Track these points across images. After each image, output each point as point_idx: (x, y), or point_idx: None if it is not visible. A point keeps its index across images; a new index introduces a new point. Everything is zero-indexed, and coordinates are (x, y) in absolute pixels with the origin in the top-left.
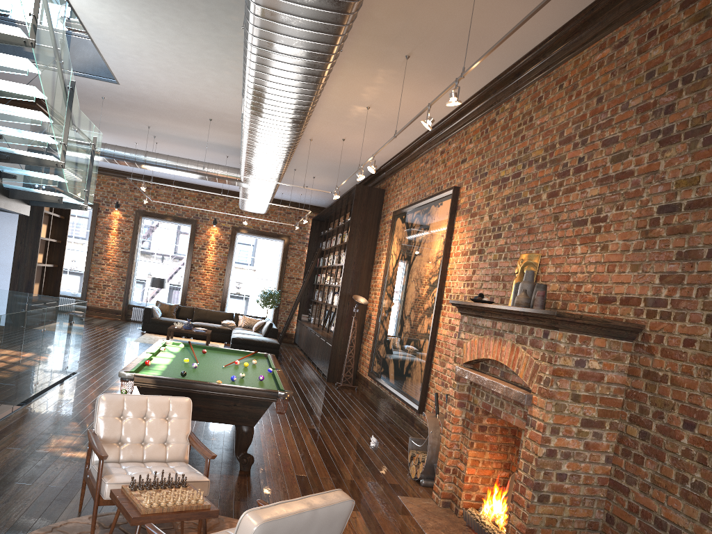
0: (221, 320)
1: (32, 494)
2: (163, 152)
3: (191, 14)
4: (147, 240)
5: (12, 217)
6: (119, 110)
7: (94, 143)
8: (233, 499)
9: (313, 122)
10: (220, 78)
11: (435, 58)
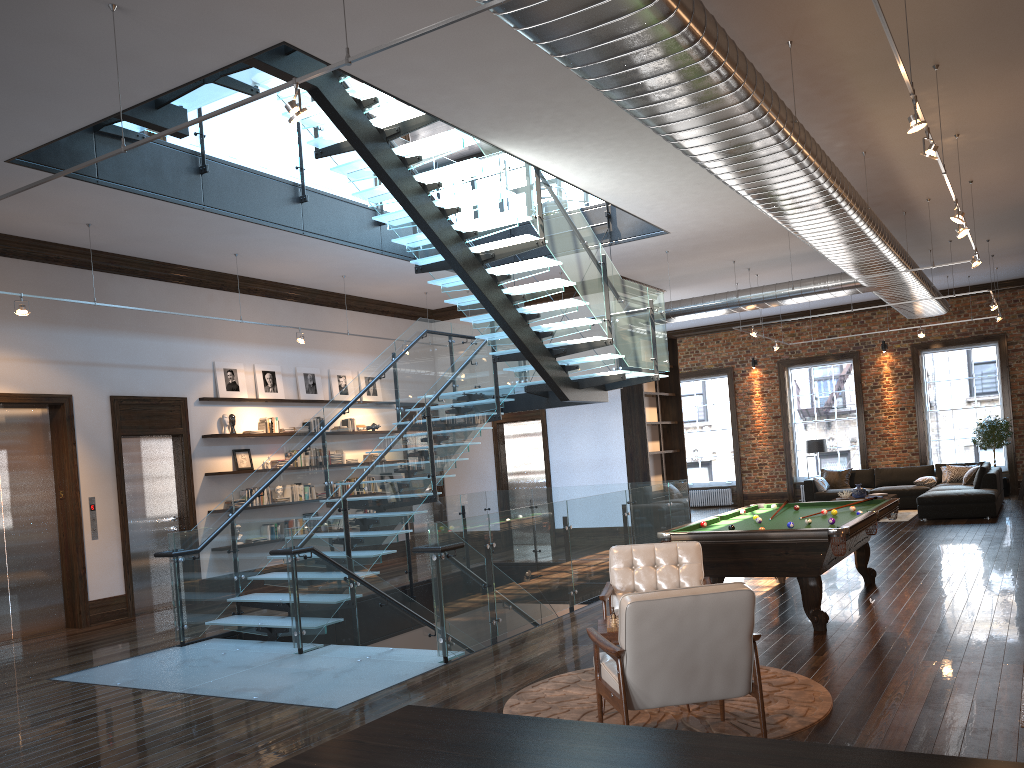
0: (915, 478)
1: (583, 651)
2: (773, 282)
3: None
4: (838, 396)
5: (615, 409)
6: (691, 257)
7: (650, 306)
8: (780, 653)
9: (907, 179)
10: None
11: (973, 50)
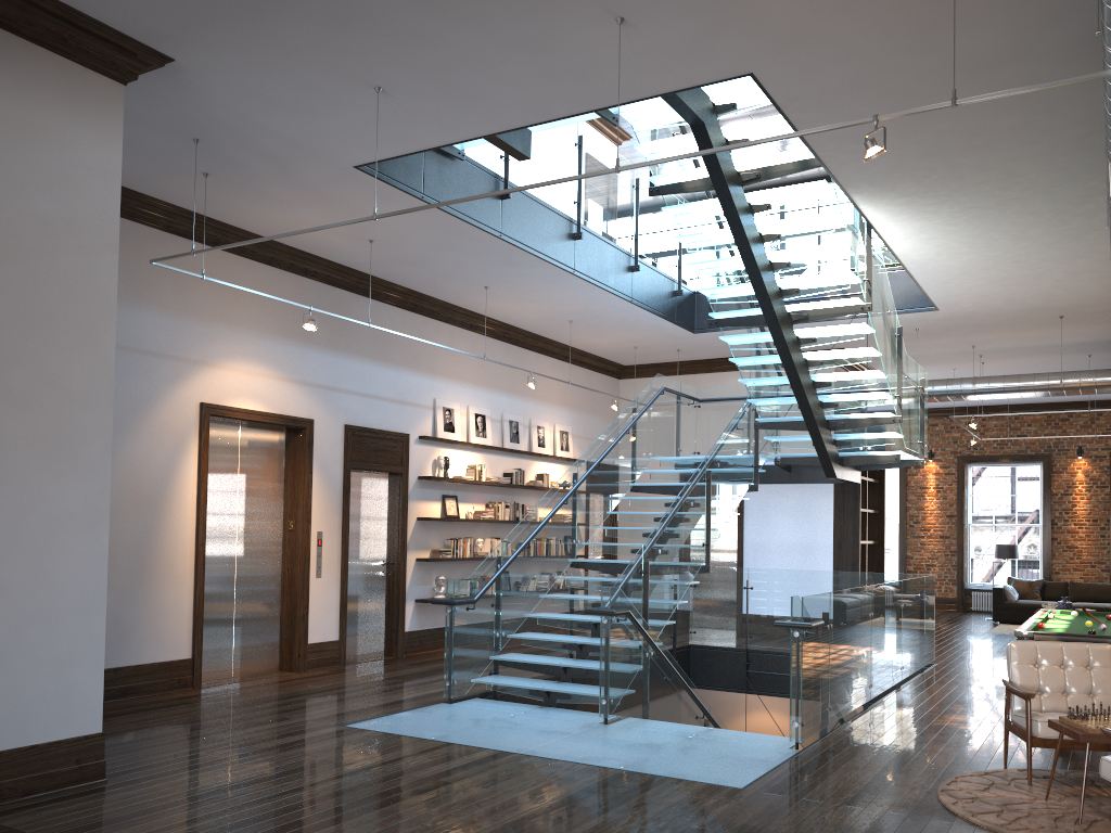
0: None
1: (949, 751)
2: (991, 372)
3: (1032, 219)
4: None
5: (826, 491)
6: (934, 338)
7: (921, 386)
8: None
9: None
10: (1073, 268)
11: None
